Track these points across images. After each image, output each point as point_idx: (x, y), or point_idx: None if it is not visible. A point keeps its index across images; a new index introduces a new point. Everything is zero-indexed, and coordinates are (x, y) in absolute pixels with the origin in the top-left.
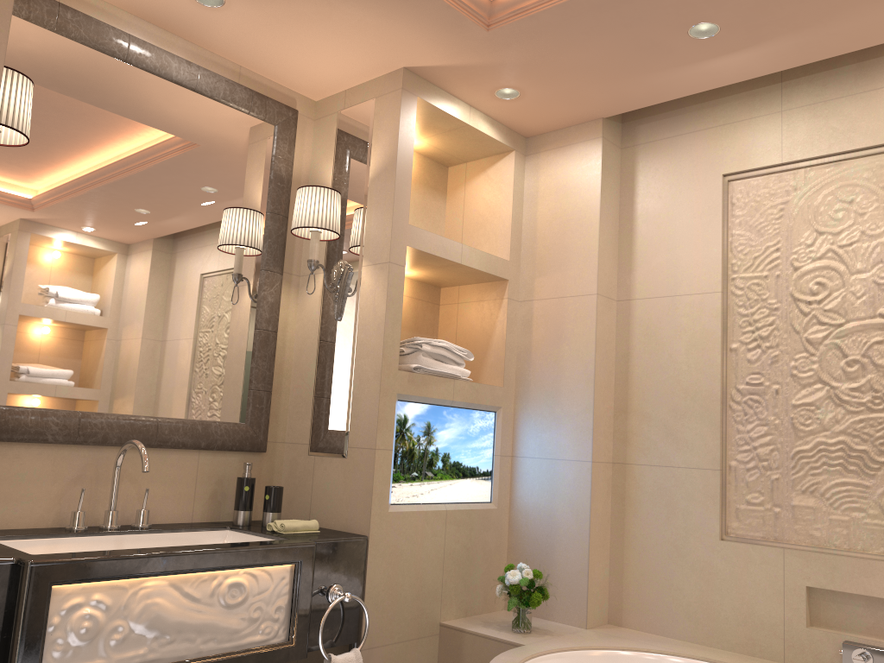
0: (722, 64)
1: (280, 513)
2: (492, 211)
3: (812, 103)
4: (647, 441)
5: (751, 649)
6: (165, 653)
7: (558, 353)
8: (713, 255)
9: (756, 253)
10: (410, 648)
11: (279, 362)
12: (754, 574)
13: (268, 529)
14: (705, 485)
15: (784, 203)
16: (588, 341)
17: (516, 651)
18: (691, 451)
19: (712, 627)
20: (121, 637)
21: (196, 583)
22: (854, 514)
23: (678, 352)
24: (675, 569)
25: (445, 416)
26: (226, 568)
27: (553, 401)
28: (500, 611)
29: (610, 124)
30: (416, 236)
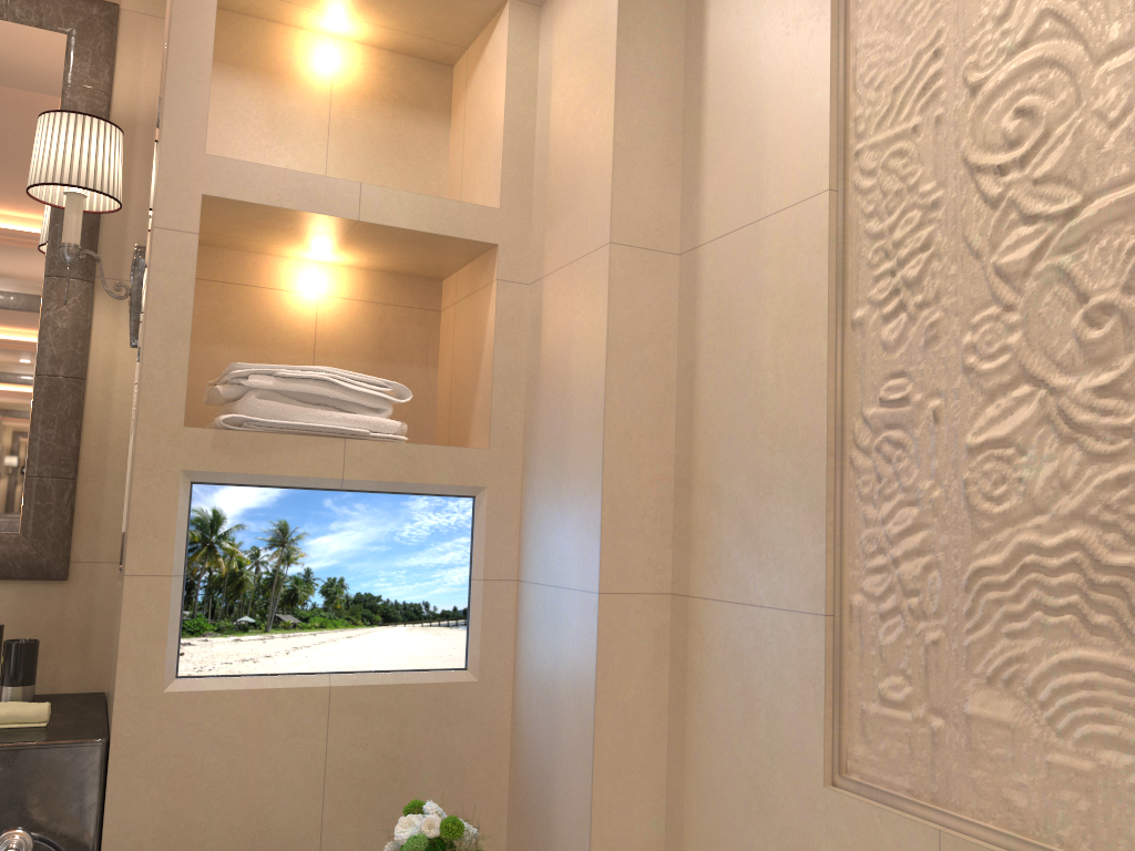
0: None
1: (28, 687)
2: (487, 124)
3: None
4: (717, 548)
5: None
6: None
7: (567, 374)
8: (817, 107)
9: (899, 77)
10: None
11: (99, 428)
12: None
13: None
14: (802, 651)
15: None
16: (598, 343)
17: None
18: (781, 571)
19: None
20: None
21: None
22: (1106, 755)
23: (763, 346)
24: (755, 841)
25: (329, 509)
26: None
27: (560, 472)
28: None
29: None
30: (228, 174)
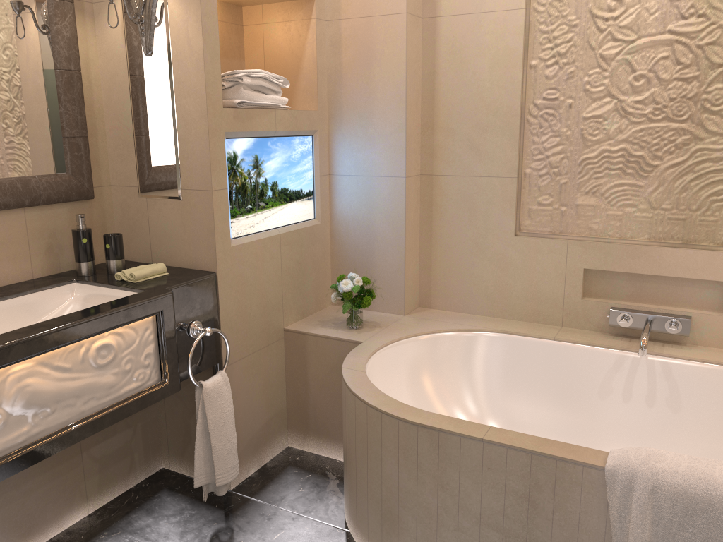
0: None
1: (124, 259)
2: None
3: None
4: (452, 154)
5: (536, 318)
6: (49, 424)
7: (370, 75)
8: None
9: None
10: (262, 355)
11: (88, 103)
12: (542, 262)
13: (118, 279)
14: (504, 191)
15: None
16: (399, 62)
17: (359, 350)
18: (492, 162)
19: (506, 304)
20: (0, 423)
21: (64, 355)
22: (627, 209)
23: (482, 70)
24: (476, 261)
25: (269, 147)
26: (92, 335)
27: (367, 122)
28: (329, 307)
29: None
30: None
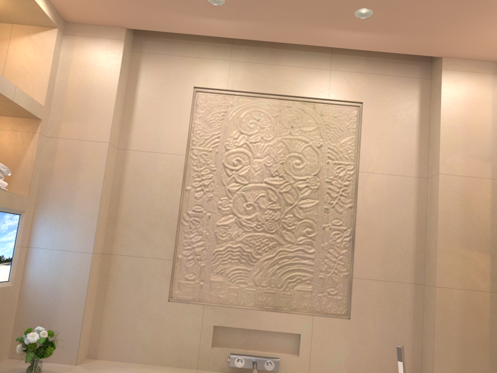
0: (213, 23)
1: None
2: (33, 67)
3: (247, 61)
4: (128, 240)
5: (179, 364)
6: None
7: (75, 178)
8: (183, 132)
9: (207, 136)
10: None
11: None
12: (186, 320)
13: None
14: (163, 269)
15: (225, 112)
16: (99, 173)
17: None
18: (156, 248)
19: (157, 353)
20: None
21: None
22: (241, 285)
23: (155, 187)
24: (138, 320)
25: None
26: None
27: (67, 210)
28: (5, 360)
29: (129, 34)
30: None
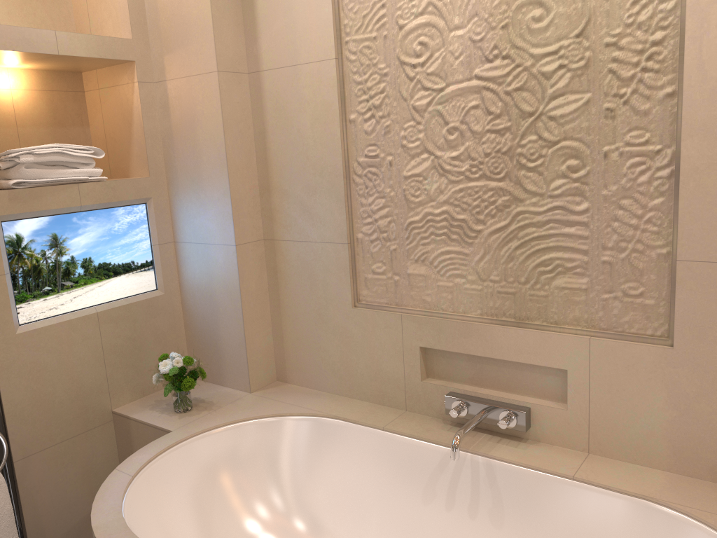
0: None
1: None
2: None
3: None
4: (288, 218)
5: (382, 399)
6: None
7: (195, 137)
8: (325, 16)
9: (365, 11)
10: (79, 442)
11: None
12: (380, 337)
13: None
14: (338, 258)
15: None
16: (217, 123)
17: (156, 443)
18: (324, 227)
19: (352, 382)
20: None
21: None
22: (457, 280)
23: (305, 127)
24: (321, 334)
25: (76, 223)
26: None
27: (198, 187)
28: None
29: None
30: None
